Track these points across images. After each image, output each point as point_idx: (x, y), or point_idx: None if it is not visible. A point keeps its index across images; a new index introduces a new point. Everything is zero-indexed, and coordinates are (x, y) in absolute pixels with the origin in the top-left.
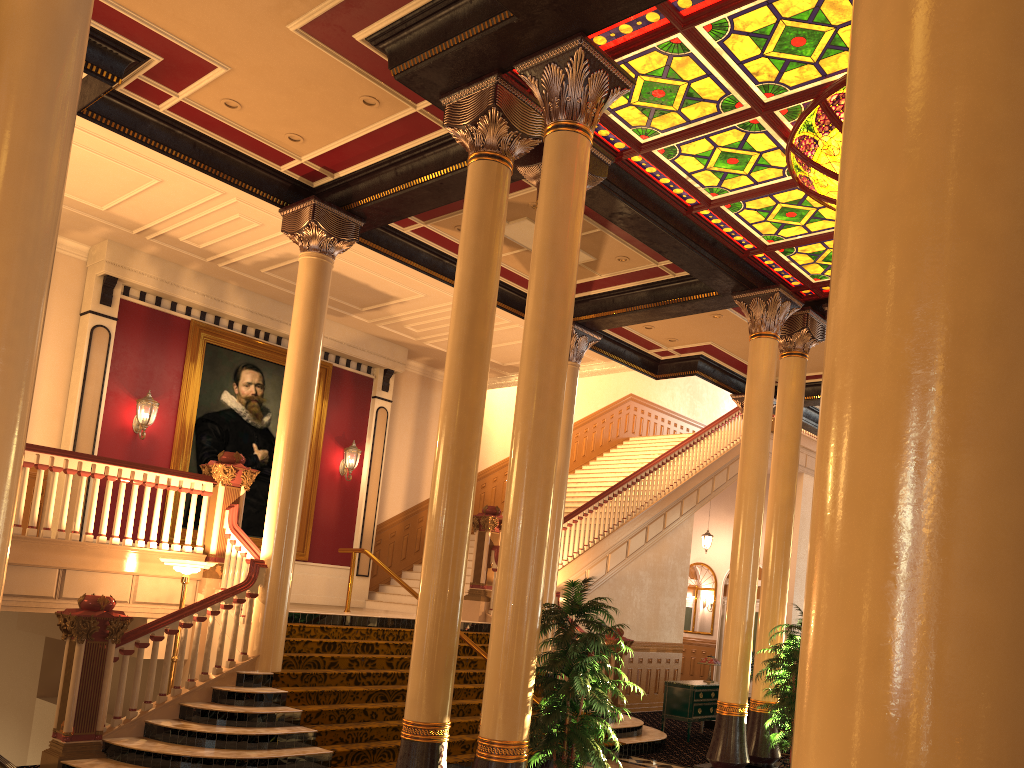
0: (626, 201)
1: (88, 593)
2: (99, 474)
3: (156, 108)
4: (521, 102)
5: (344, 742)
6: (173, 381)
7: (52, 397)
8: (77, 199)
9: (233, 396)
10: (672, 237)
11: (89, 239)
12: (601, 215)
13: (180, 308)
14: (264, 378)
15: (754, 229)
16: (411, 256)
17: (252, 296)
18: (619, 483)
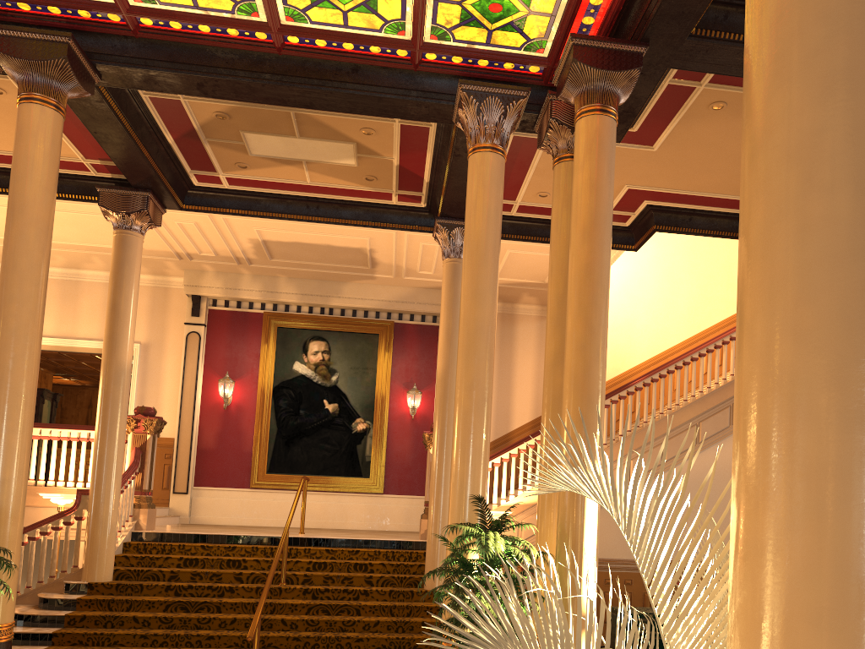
0: (180, 70)
1: (32, 523)
2: (34, 436)
3: None
4: None
5: (84, 645)
6: (253, 361)
7: (174, 389)
8: None
9: (303, 364)
10: (277, 84)
11: (180, 273)
12: (200, 96)
13: (256, 305)
14: (330, 345)
15: (361, 29)
16: (250, 207)
17: (301, 282)
18: (638, 379)
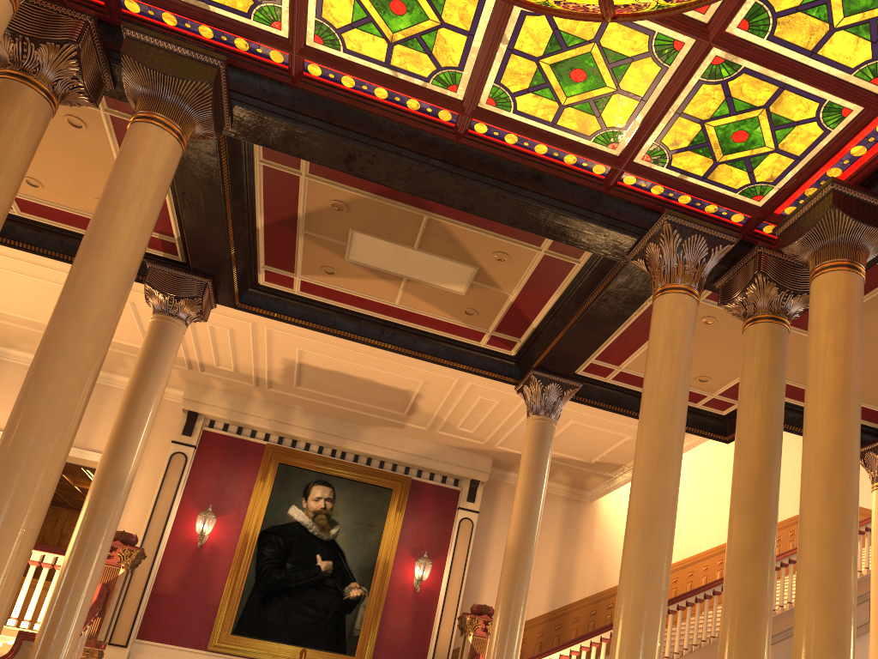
0: (335, 134)
1: None
2: None
3: (13, 212)
4: (35, 6)
5: None
6: (243, 498)
7: (139, 515)
8: (125, 343)
9: (301, 510)
10: (445, 174)
11: (180, 384)
12: (341, 171)
13: (259, 435)
14: (335, 493)
15: (568, 131)
16: (316, 319)
17: (318, 417)
18: (707, 585)
